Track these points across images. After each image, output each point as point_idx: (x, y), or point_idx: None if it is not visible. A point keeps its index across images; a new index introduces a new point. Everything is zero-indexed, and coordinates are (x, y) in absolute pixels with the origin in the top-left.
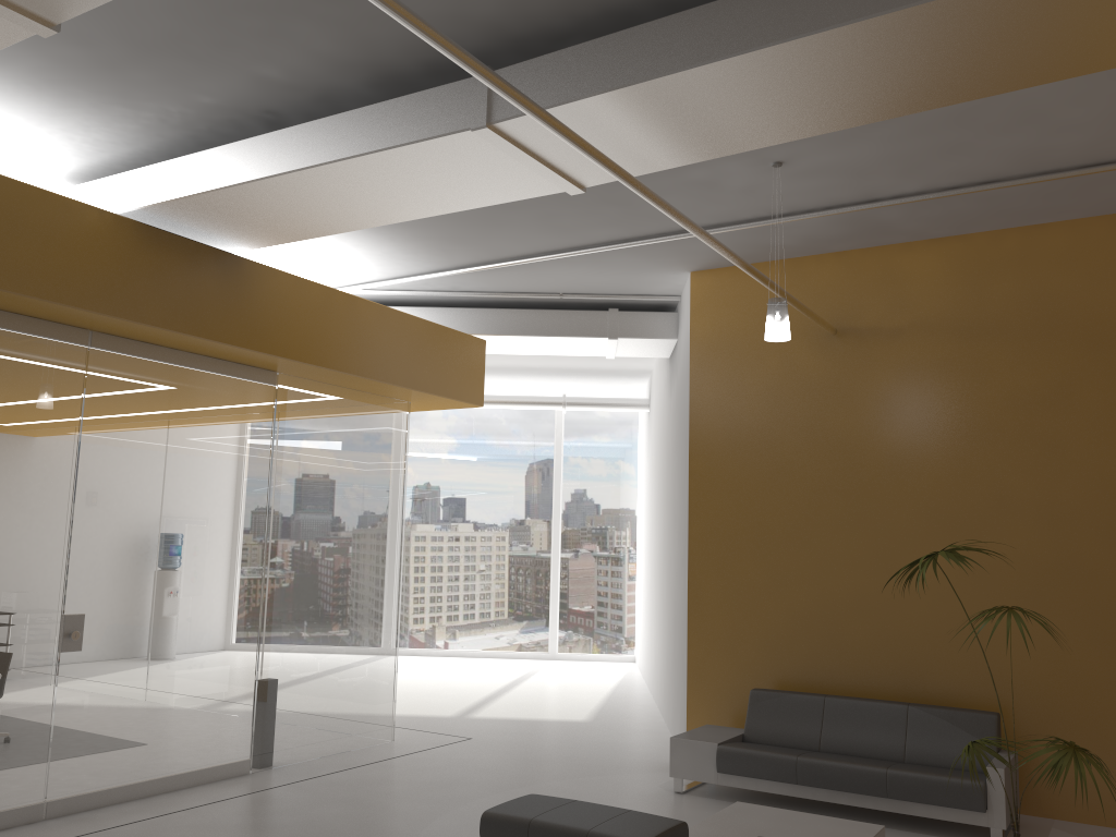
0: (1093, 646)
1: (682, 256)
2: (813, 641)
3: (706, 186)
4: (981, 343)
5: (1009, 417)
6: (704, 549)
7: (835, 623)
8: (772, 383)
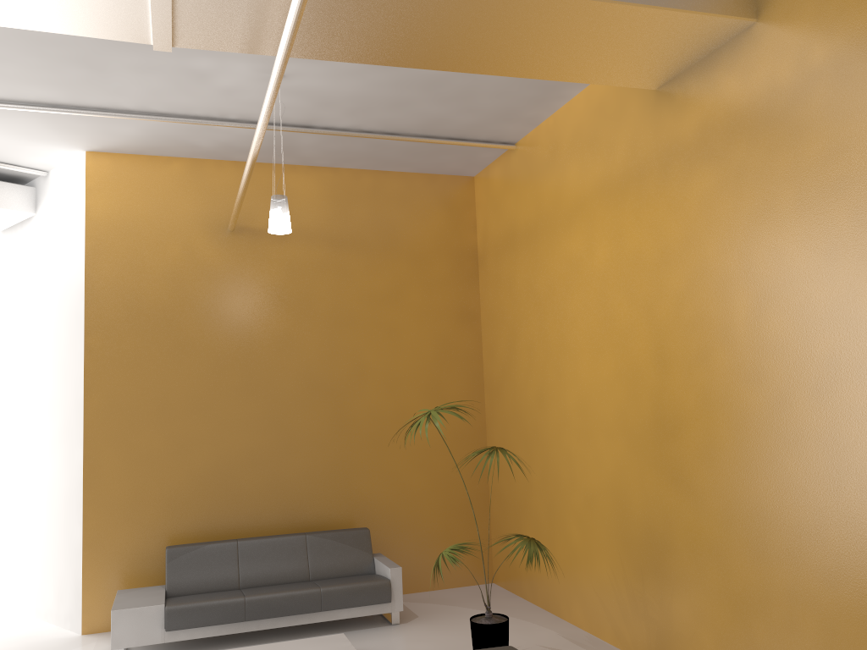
0: (416, 470)
1: (96, 135)
2: (213, 495)
3: (197, 77)
4: (346, 252)
5: (365, 309)
6: (102, 423)
7: (233, 478)
8: (174, 267)
